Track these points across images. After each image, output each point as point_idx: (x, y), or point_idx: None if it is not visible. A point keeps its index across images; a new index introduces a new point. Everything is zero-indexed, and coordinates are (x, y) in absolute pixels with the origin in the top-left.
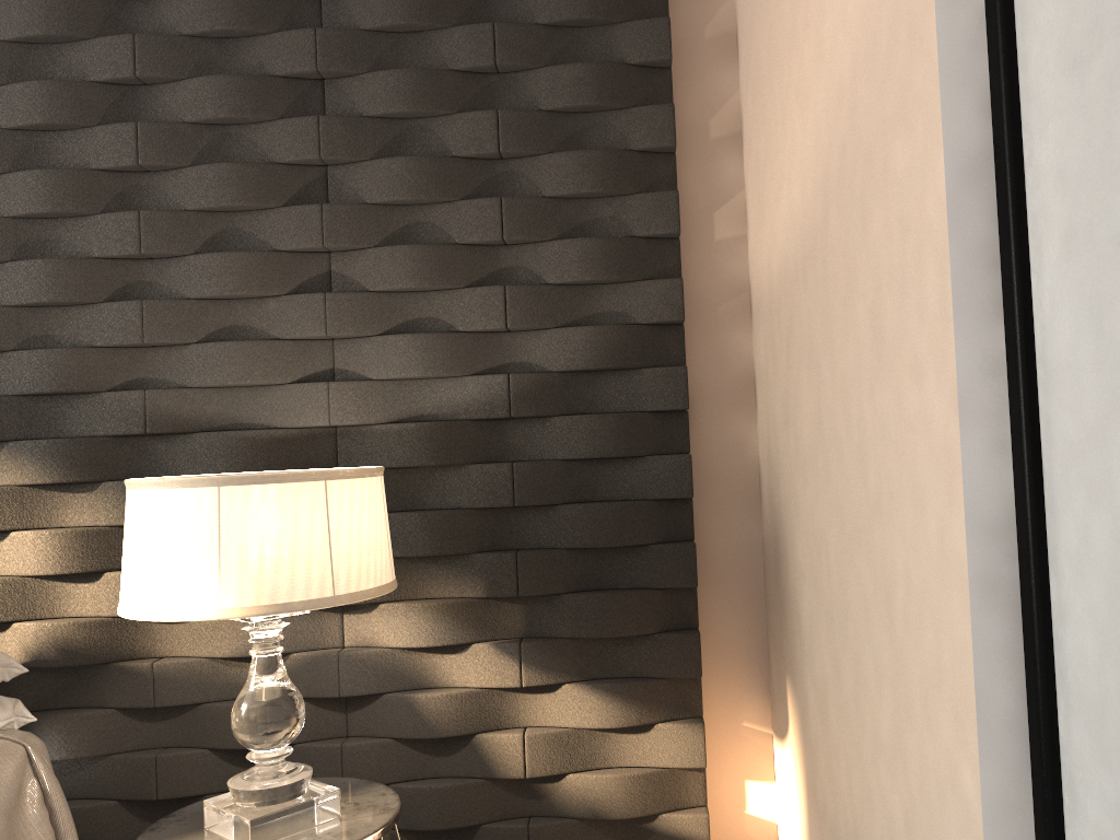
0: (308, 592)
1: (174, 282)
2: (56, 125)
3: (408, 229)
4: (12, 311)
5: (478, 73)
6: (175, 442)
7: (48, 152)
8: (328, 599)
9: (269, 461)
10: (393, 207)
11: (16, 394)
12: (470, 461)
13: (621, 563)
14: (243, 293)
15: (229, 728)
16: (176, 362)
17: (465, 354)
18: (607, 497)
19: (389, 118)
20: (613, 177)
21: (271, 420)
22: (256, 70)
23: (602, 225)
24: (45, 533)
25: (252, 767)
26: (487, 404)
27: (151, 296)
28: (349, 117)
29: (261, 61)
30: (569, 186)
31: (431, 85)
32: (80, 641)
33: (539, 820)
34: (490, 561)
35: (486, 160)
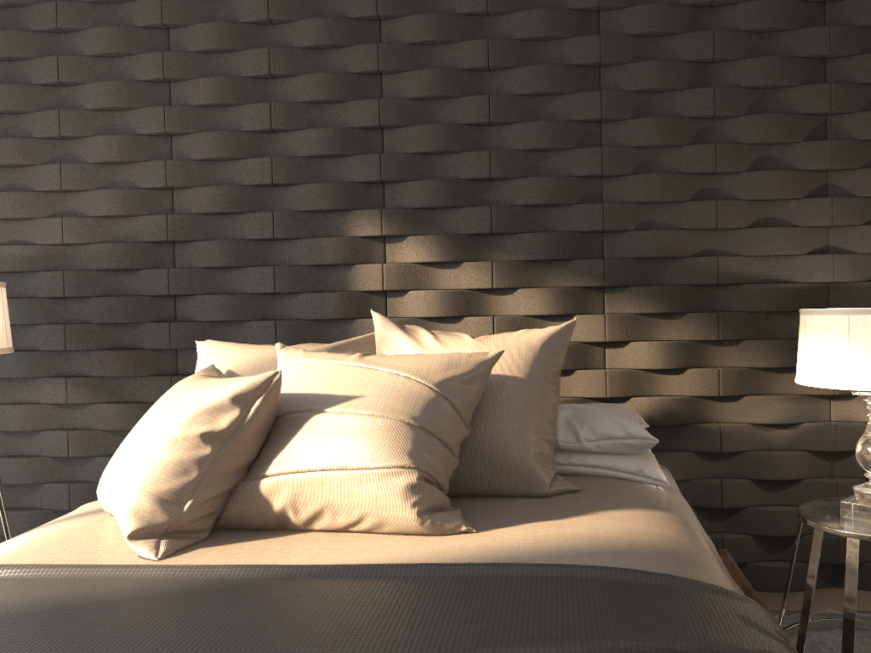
0: None
1: (730, 189)
2: (662, 88)
3: None
4: (632, 205)
5: None
6: (729, 289)
7: (652, 106)
8: None
9: (793, 303)
10: None
11: (635, 257)
12: None
13: None
14: (780, 197)
15: (766, 467)
16: (730, 239)
17: None
18: None
19: (870, 84)
20: None
21: (791, 277)
22: (785, 53)
23: None
24: (656, 343)
25: (866, 483)
26: None
27: (713, 198)
28: (848, 84)
29: (789, 47)
30: None
31: None
32: (675, 410)
33: None
34: None
35: None
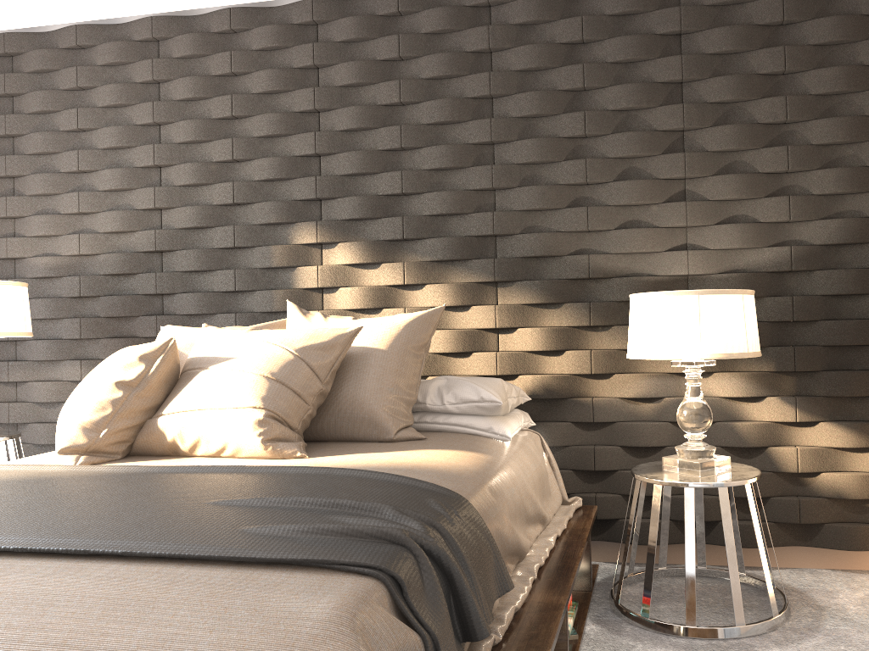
0: (738, 349)
1: (601, 197)
2: (541, 114)
3: (730, 165)
4: (518, 213)
5: (772, 75)
6: (601, 283)
7: (535, 129)
8: (746, 353)
9: None
10: (722, 153)
11: (521, 256)
12: (766, 295)
13: (854, 355)
14: (641, 202)
15: (632, 435)
16: (602, 240)
17: (764, 235)
18: (846, 317)
19: (720, 103)
20: (855, 132)
21: (653, 271)
22: (646, 79)
23: (845, 160)
24: (537, 329)
25: (685, 442)
26: (777, 263)
27: (587, 205)
28: (699, 103)
29: (649, 74)
30: (828, 138)
31: (747, 83)
32: (554, 386)
33: (804, 497)
34: (778, 351)
35: (775, 124)
